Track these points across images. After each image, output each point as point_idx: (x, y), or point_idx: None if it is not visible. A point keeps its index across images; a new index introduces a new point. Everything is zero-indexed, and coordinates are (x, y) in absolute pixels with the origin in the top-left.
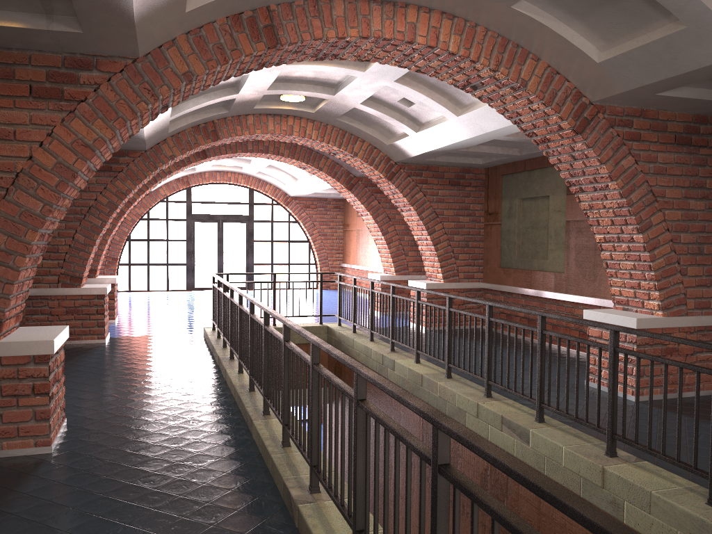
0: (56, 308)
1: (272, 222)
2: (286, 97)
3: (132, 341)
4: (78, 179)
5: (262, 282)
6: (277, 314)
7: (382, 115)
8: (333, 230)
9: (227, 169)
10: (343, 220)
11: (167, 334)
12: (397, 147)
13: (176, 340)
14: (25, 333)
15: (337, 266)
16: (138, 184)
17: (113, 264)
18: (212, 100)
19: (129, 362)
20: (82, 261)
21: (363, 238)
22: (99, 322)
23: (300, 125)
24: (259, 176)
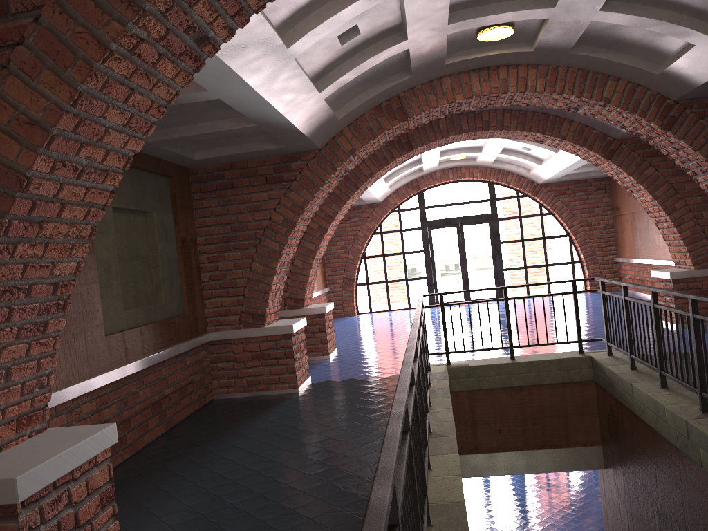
0: (241, 353)
1: (519, 217)
2: (484, 34)
3: (328, 390)
4: (47, 186)
5: (489, 301)
6: (391, 431)
7: (640, 20)
8: (599, 217)
9: (458, 164)
10: (611, 203)
11: (376, 376)
12: (675, 74)
13: (381, 386)
14: (21, 450)
15: (609, 262)
16: (315, 193)
17: (350, 285)
18: (372, 57)
19: (302, 430)
20: (262, 294)
21: (641, 223)
22: (288, 367)
23: (518, 76)
24: (497, 165)
